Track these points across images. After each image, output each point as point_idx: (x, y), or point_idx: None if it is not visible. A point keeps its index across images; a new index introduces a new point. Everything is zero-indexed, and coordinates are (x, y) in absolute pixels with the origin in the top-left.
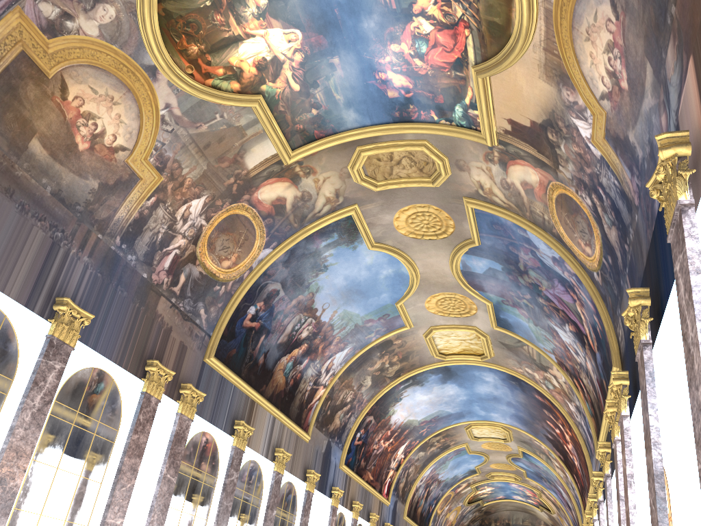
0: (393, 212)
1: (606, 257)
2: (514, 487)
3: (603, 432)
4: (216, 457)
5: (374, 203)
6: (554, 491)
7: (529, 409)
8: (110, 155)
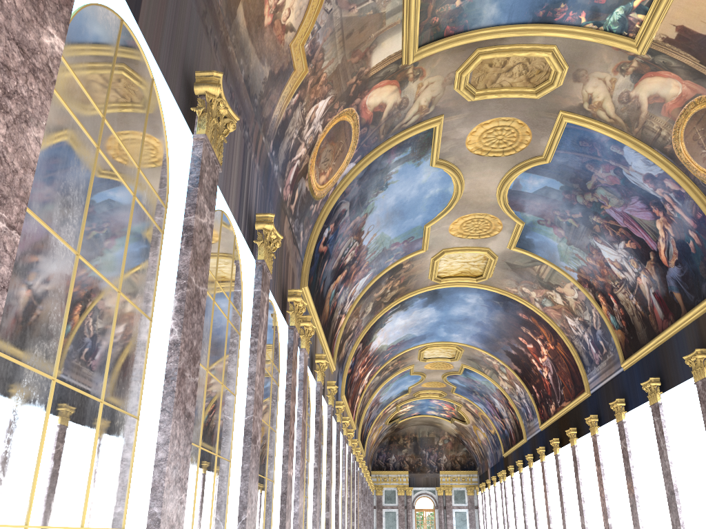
0: (472, 126)
1: None
2: (433, 403)
3: (657, 341)
4: (309, 394)
5: (459, 114)
6: (482, 403)
7: (501, 327)
8: (281, 35)
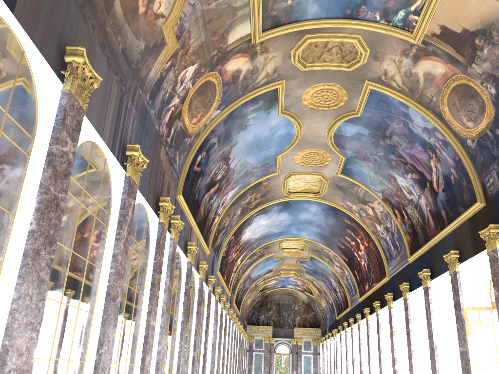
0: (306, 88)
1: (493, 130)
2: (291, 280)
3: (430, 244)
4: (181, 270)
5: (296, 79)
6: (323, 281)
7: (334, 229)
8: (154, 20)
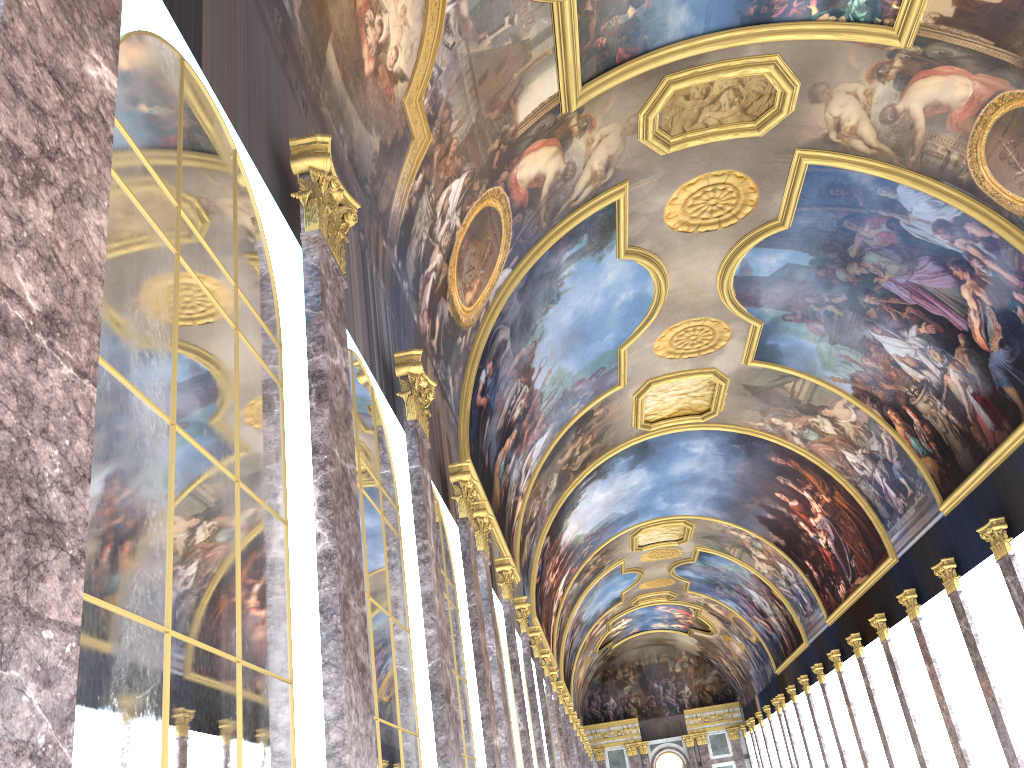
0: (671, 191)
1: None
2: (659, 611)
3: (990, 464)
4: (496, 620)
5: (651, 176)
6: (733, 599)
7: (747, 482)
8: (390, 88)
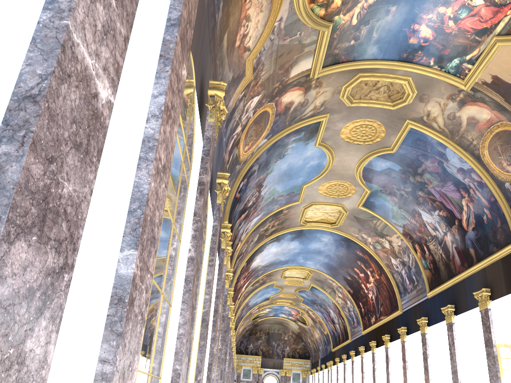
0: (347, 122)
1: None
2: (285, 309)
3: (454, 280)
4: None
5: (340, 114)
6: (321, 312)
7: (343, 260)
8: (242, 53)
